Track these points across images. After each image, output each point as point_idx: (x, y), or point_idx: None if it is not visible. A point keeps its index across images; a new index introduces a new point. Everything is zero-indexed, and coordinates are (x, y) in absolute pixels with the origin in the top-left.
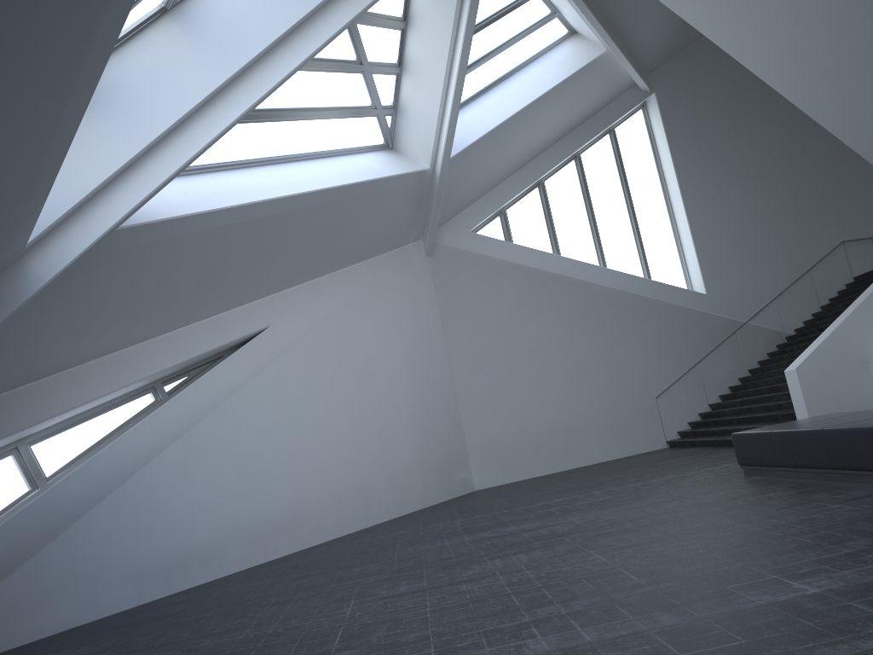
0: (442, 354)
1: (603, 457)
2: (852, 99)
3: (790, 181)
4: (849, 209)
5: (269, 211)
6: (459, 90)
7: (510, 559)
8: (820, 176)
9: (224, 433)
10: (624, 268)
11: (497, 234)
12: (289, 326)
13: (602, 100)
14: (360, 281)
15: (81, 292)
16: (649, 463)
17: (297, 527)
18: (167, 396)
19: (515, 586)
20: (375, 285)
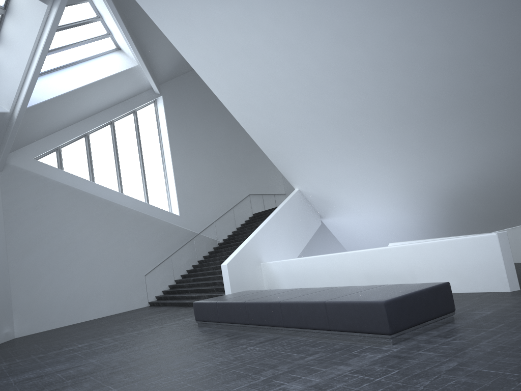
0: (1, 241)
1: (108, 312)
2: (265, 124)
3: (228, 158)
4: (254, 178)
5: None
6: (40, 65)
7: None
8: (242, 159)
9: None
10: (134, 195)
11: (53, 163)
12: None
13: (131, 93)
14: None
15: None
16: (139, 317)
17: None
18: None
19: None
20: None
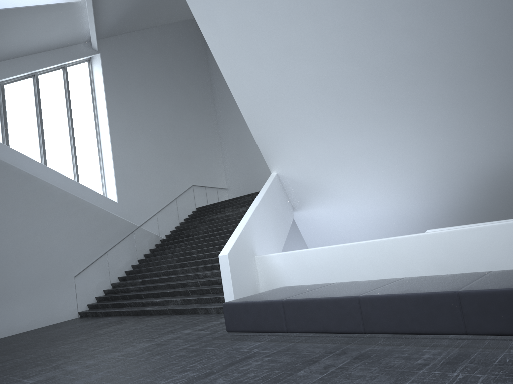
0: None
1: (25, 328)
2: (265, 81)
3: (171, 141)
4: (197, 167)
5: None
6: None
7: None
8: (185, 144)
9: None
10: (60, 172)
11: None
12: None
13: (65, 40)
14: None
15: None
16: (85, 332)
17: None
18: None
19: None
20: None
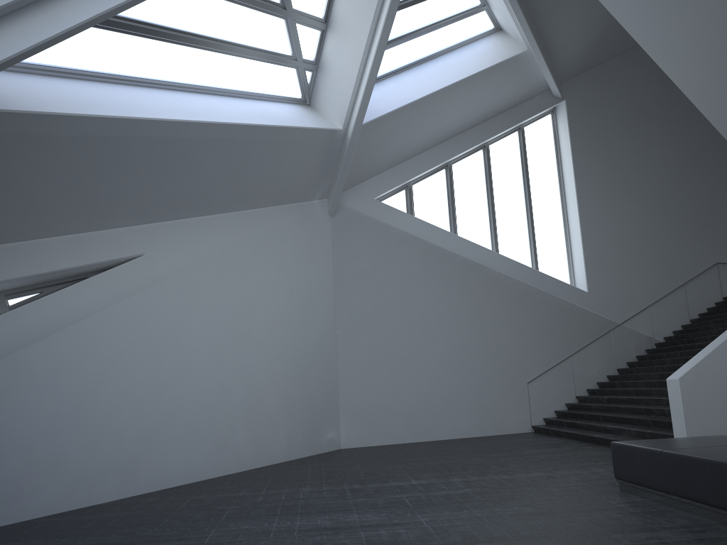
0: (328, 311)
1: (469, 433)
2: None
3: (677, 200)
4: (726, 234)
5: (156, 133)
6: (379, 54)
7: None
8: (704, 201)
9: (63, 360)
10: (515, 256)
11: (400, 206)
12: (167, 257)
13: (516, 97)
14: (255, 226)
15: None
16: (513, 449)
17: (134, 471)
18: (8, 310)
19: None
20: (270, 233)
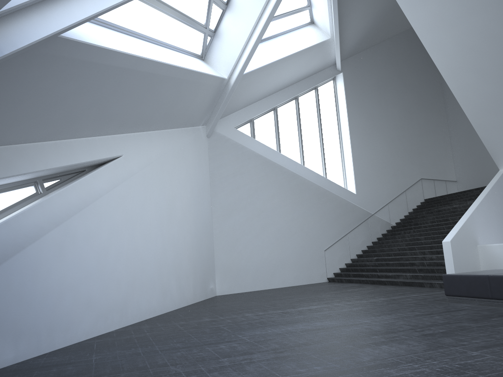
0: (208, 202)
1: (292, 283)
2: (490, 91)
3: (401, 139)
4: (425, 161)
5: (148, 69)
6: (263, 30)
7: (382, 349)
8: (414, 141)
9: (89, 228)
10: (313, 170)
11: (247, 133)
12: (134, 159)
13: (317, 68)
14: (174, 141)
15: (14, 81)
16: (337, 289)
17: (126, 308)
18: (46, 191)
19: (453, 375)
20: (181, 146)
